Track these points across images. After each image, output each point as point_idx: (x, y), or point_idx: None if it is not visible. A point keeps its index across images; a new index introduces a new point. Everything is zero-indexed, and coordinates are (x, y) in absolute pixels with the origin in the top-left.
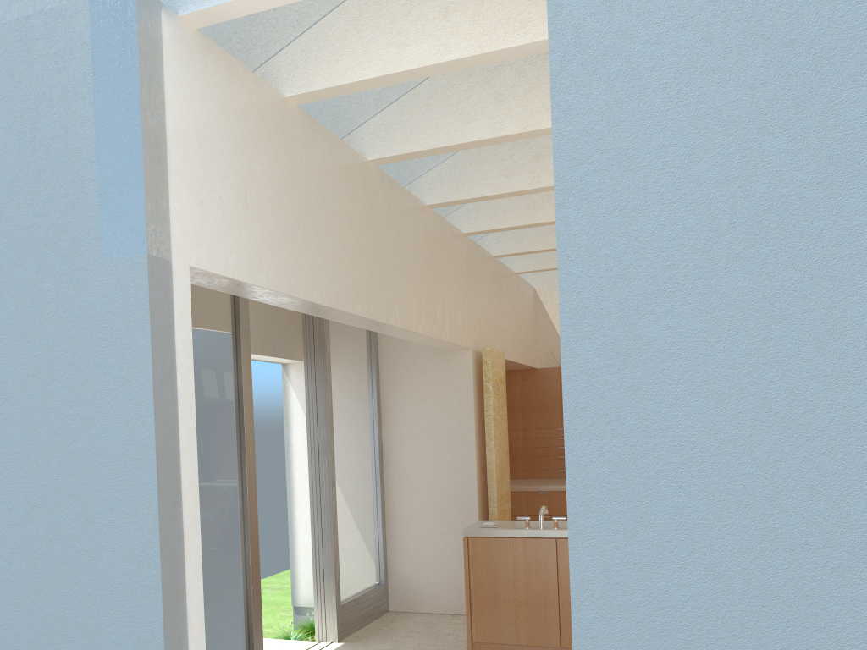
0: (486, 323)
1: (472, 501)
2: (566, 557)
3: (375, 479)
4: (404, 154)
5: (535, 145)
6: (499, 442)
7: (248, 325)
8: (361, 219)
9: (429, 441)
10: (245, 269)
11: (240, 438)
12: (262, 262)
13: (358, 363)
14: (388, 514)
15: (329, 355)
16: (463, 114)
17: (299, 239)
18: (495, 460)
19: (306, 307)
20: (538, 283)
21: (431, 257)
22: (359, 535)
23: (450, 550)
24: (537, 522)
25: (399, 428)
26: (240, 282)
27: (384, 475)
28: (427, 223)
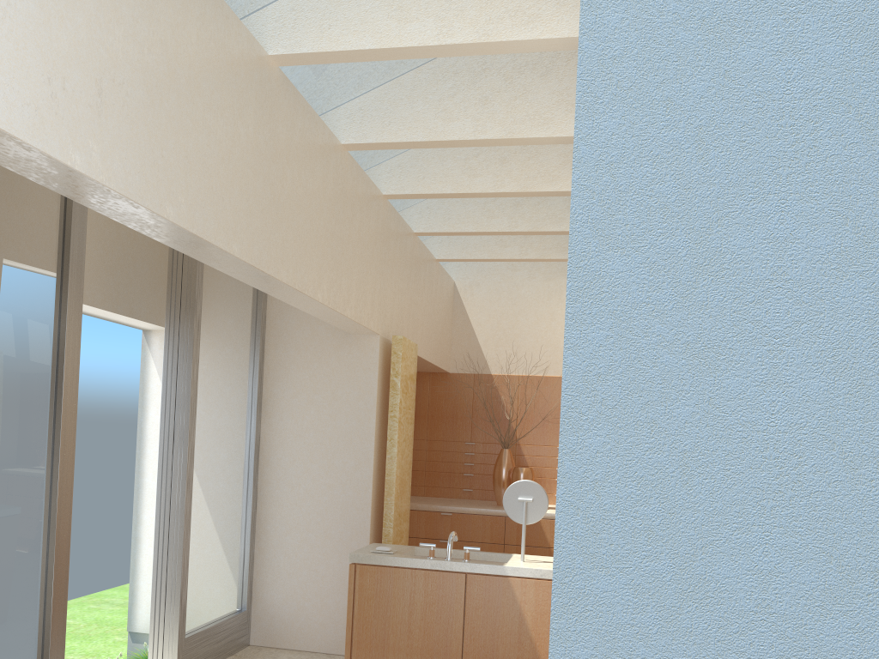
0: (399, 309)
1: (363, 518)
2: (477, 597)
3: (247, 482)
4: (318, 53)
5: (483, 87)
6: (403, 450)
7: (83, 257)
8: (251, 129)
9: (318, 441)
10: (48, 133)
11: (54, 410)
12: (80, 133)
13: (238, 337)
14: (259, 525)
15: (200, 320)
16: (401, 10)
17: (150, 122)
18: (396, 471)
19: (157, 228)
20: (460, 277)
21: (341, 210)
22: (219, 550)
23: (332, 575)
24: (442, 550)
25: (282, 422)
26: (36, 151)
27: (259, 478)
28: (340, 167)
